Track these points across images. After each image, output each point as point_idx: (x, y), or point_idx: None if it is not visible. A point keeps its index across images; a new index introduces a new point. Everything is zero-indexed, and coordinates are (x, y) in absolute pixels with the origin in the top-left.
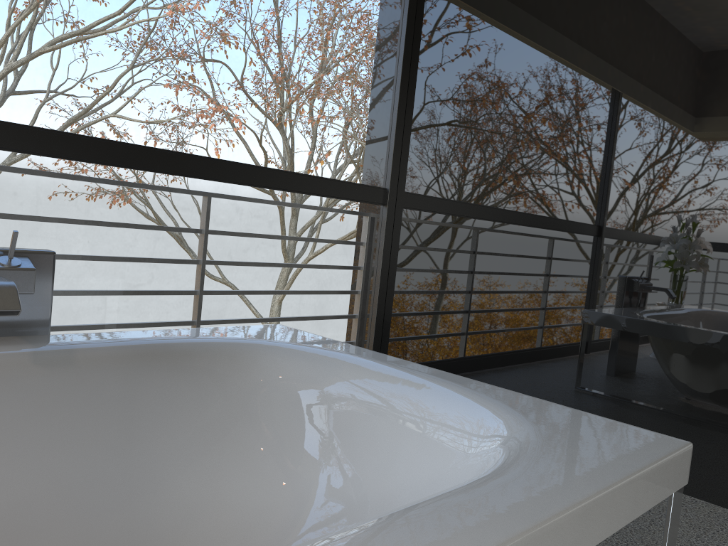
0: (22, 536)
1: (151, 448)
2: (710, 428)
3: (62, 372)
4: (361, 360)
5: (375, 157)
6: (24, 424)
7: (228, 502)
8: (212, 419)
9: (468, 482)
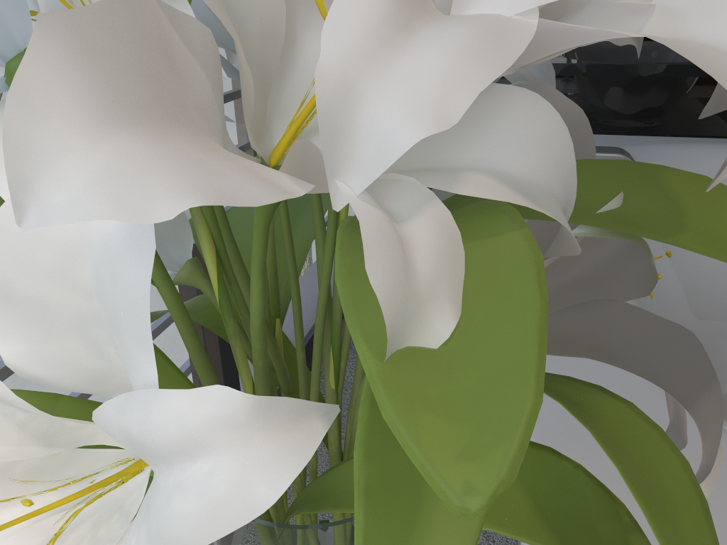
0: None
1: None
2: None
3: None
4: (703, 147)
5: None
6: None
7: (663, 282)
8: None
9: None
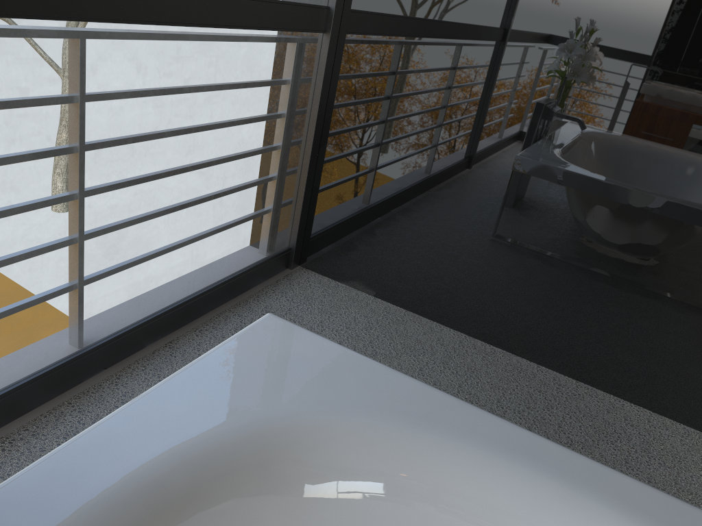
0: None
1: None
2: None
3: None
4: (478, 455)
5: None
6: None
7: None
8: None
9: None
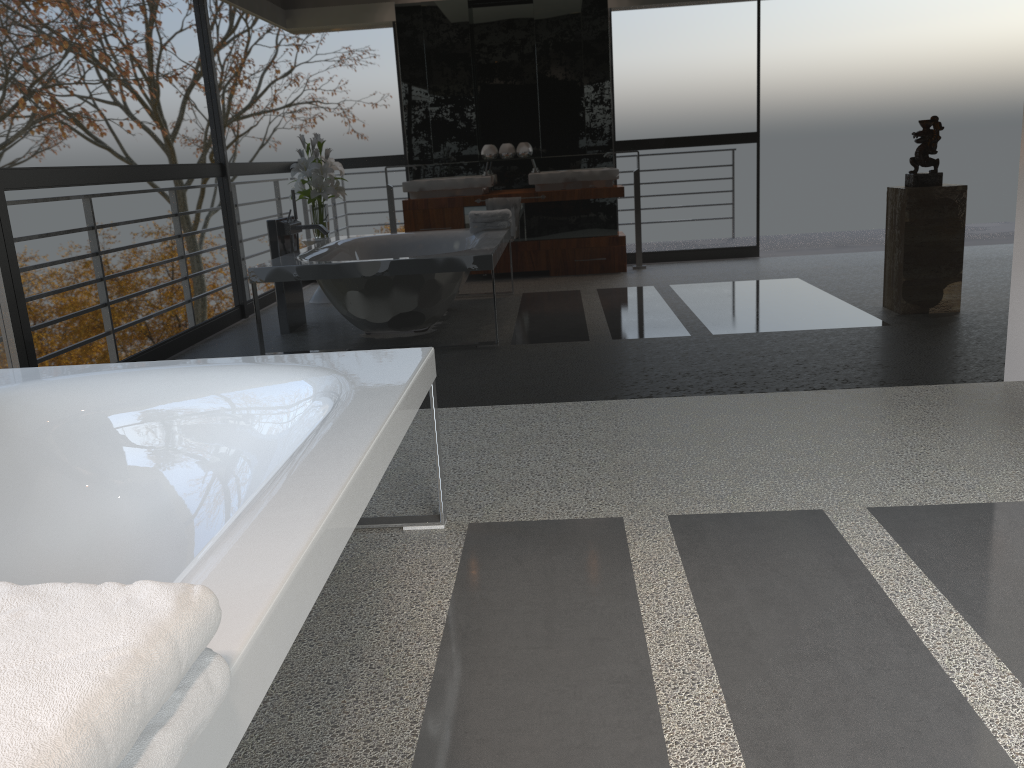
0: None
1: None
2: (413, 346)
3: None
4: (127, 373)
5: None
6: None
7: (46, 552)
8: None
9: (332, 408)
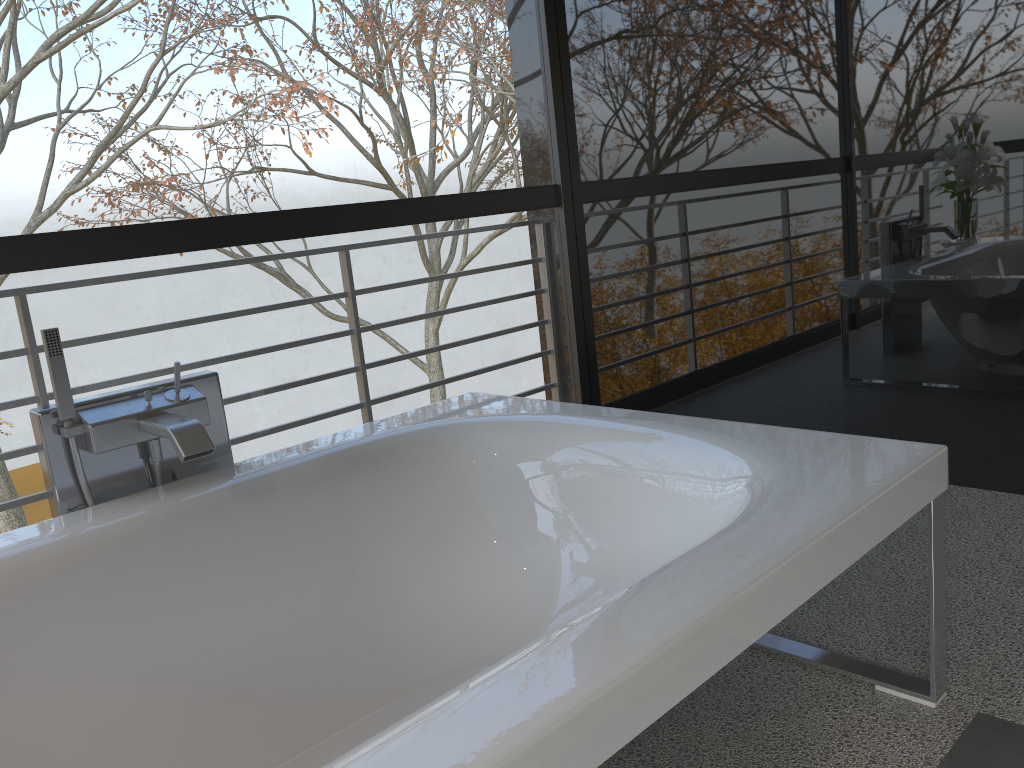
0: (277, 670)
1: (374, 559)
2: (1002, 408)
3: (267, 501)
4: (577, 420)
5: (527, 118)
6: (246, 562)
7: (467, 599)
8: (429, 516)
9: (713, 534)
